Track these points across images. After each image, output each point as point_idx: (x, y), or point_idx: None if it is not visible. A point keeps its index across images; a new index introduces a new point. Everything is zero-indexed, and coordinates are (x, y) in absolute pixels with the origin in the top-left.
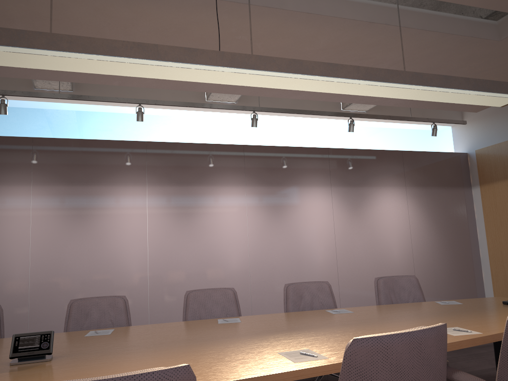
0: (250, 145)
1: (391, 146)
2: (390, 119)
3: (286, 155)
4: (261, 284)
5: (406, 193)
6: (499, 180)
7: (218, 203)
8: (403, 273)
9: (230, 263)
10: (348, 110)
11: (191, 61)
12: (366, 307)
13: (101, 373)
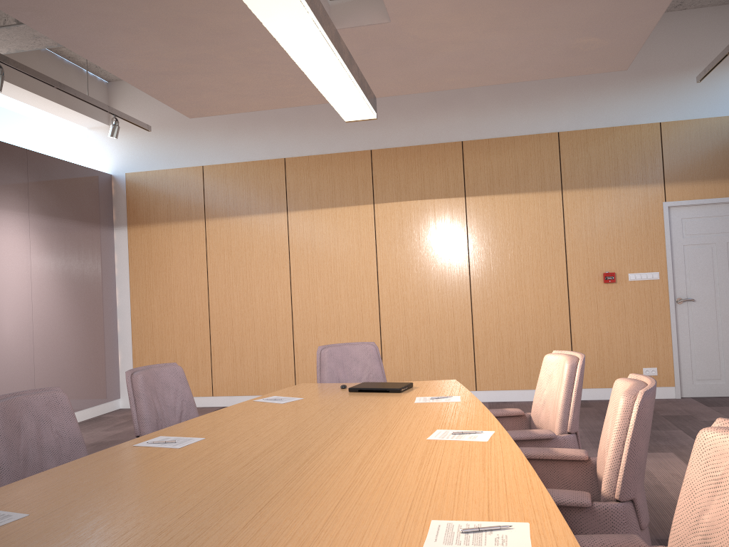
0: None
1: (2, 136)
2: (61, 89)
3: None
4: None
5: (29, 224)
6: (160, 222)
7: None
8: (17, 363)
9: None
10: None
11: None
12: (185, 426)
13: None
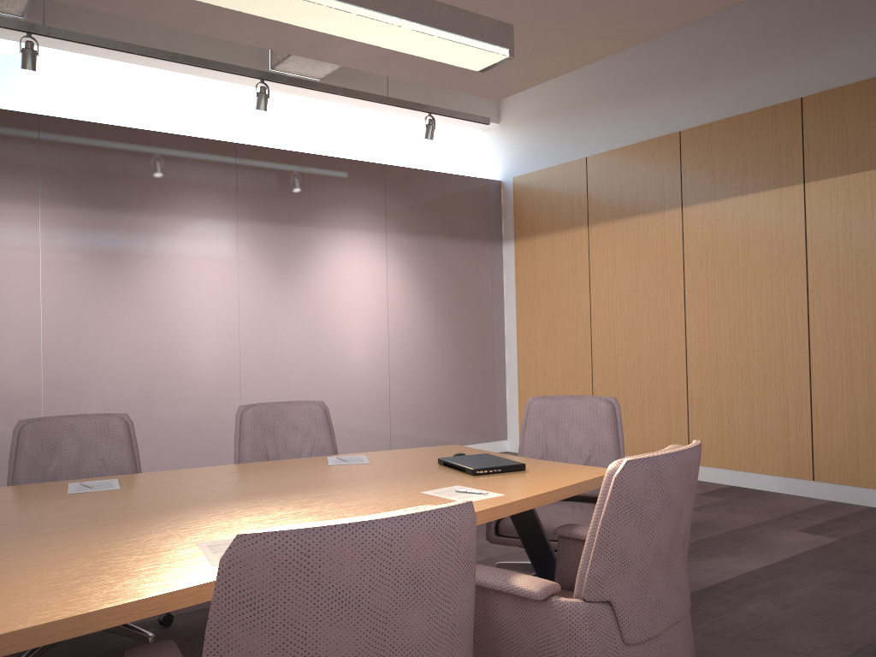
0: (56, 118)
1: (369, 154)
2: (346, 95)
3: (141, 147)
4: (70, 409)
5: (385, 244)
6: (544, 232)
7: None
8: (368, 390)
9: None
10: (283, 72)
11: None
12: (173, 472)
13: None
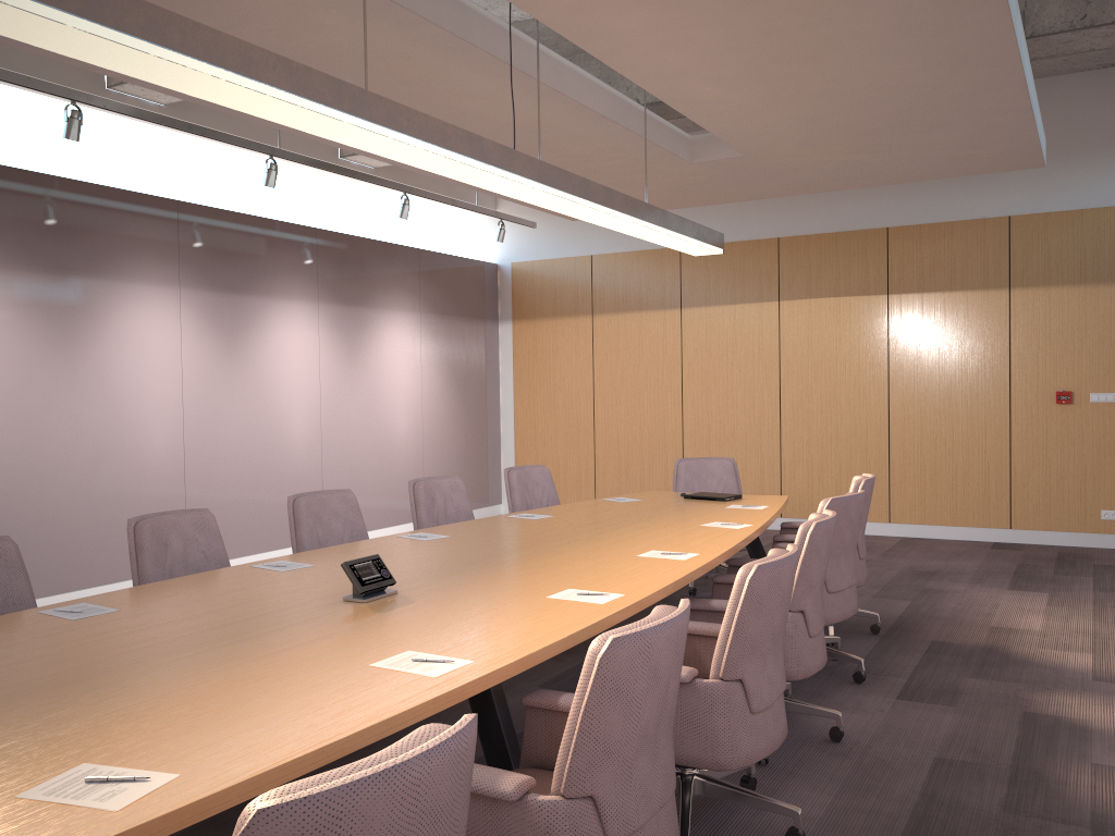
0: (190, 203)
1: (396, 235)
2: (454, 205)
3: (251, 232)
4: (204, 483)
5: (420, 324)
6: (545, 317)
7: (129, 319)
8: (409, 460)
9: (151, 443)
10: (349, 160)
11: (509, 168)
12: (543, 509)
13: (533, 590)
